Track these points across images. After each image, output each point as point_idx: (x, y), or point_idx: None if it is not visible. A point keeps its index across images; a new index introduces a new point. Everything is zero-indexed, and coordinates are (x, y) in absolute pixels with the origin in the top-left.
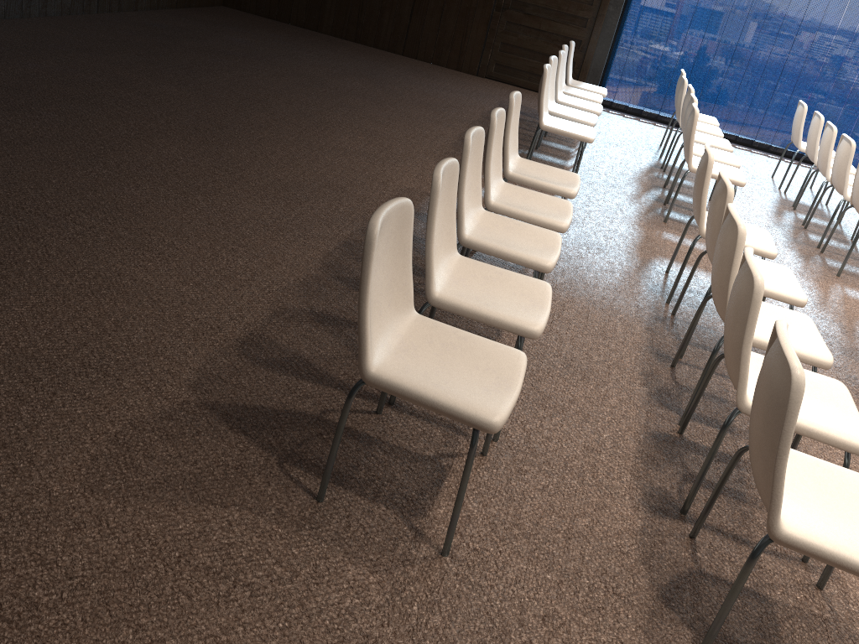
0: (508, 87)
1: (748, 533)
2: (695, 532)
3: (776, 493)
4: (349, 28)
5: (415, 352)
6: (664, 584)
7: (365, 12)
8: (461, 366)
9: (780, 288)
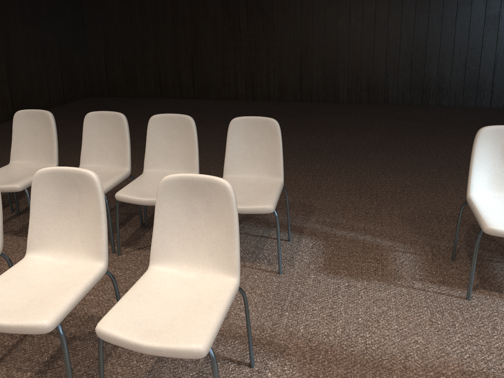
0: None
1: None
2: None
3: None
4: None
5: None
6: None
7: None
8: None
9: None
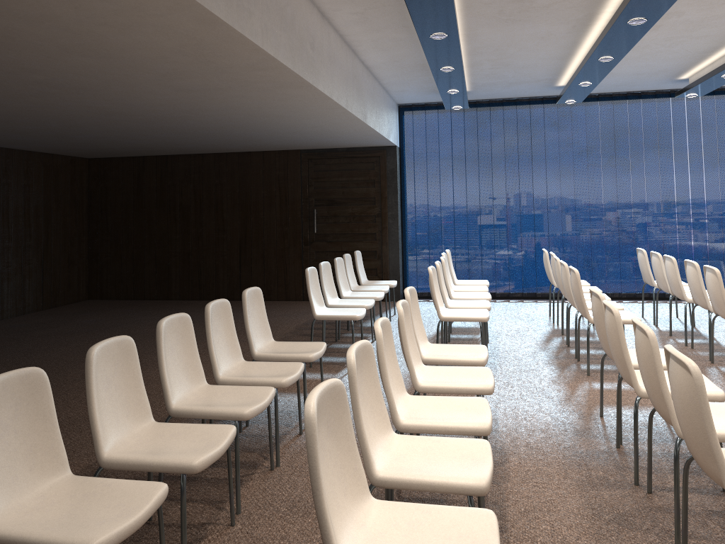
0: None
1: None
2: None
3: (323, 532)
4: (193, 289)
5: (51, 507)
6: None
7: (203, 274)
8: (93, 509)
9: (469, 383)
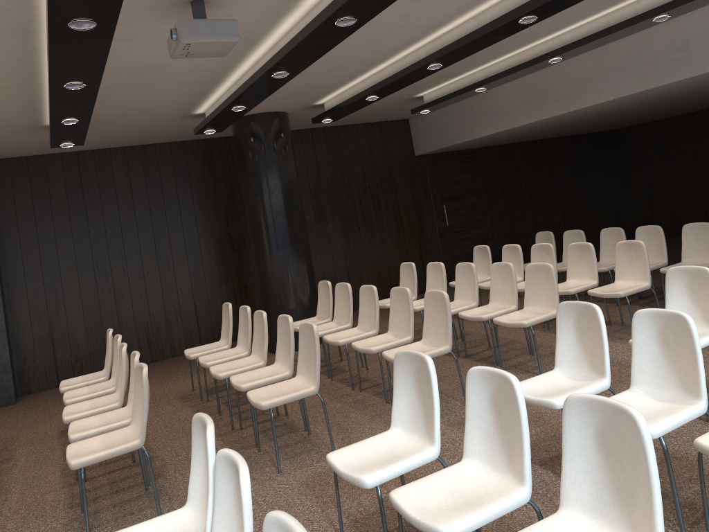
0: None
1: None
2: None
3: None
4: None
5: None
6: None
7: None
8: None
9: None
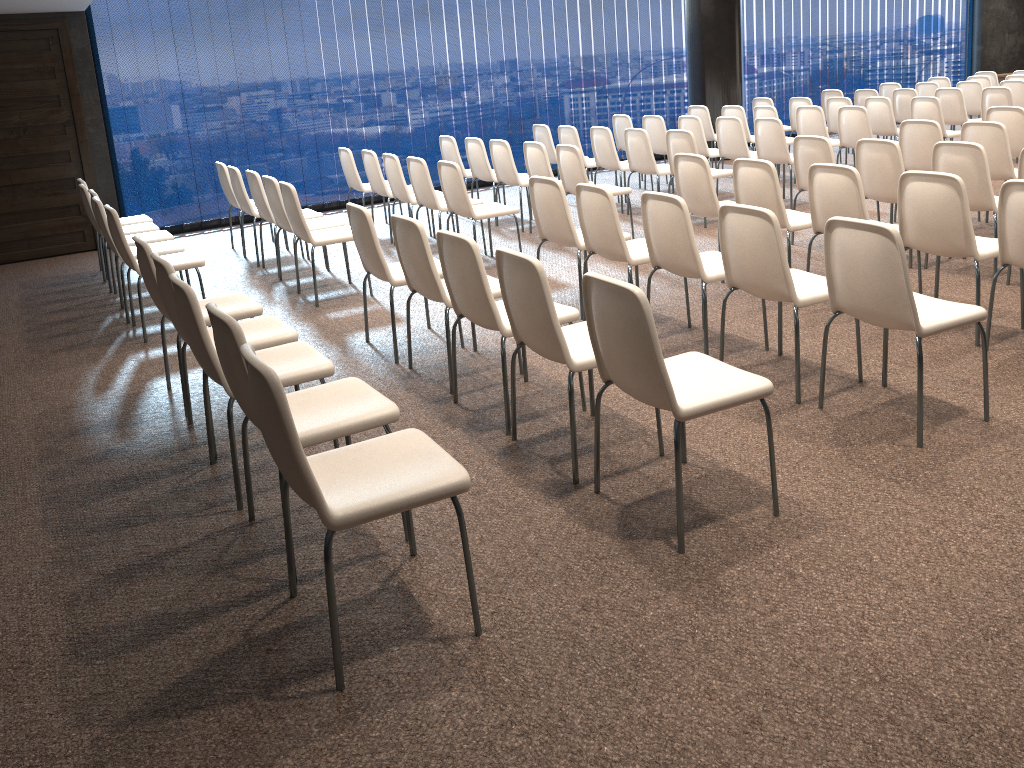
0: (9, 267)
1: (621, 464)
2: (598, 486)
3: (668, 385)
4: None
5: (338, 484)
6: (617, 529)
7: None
8: (385, 468)
9: (493, 287)
